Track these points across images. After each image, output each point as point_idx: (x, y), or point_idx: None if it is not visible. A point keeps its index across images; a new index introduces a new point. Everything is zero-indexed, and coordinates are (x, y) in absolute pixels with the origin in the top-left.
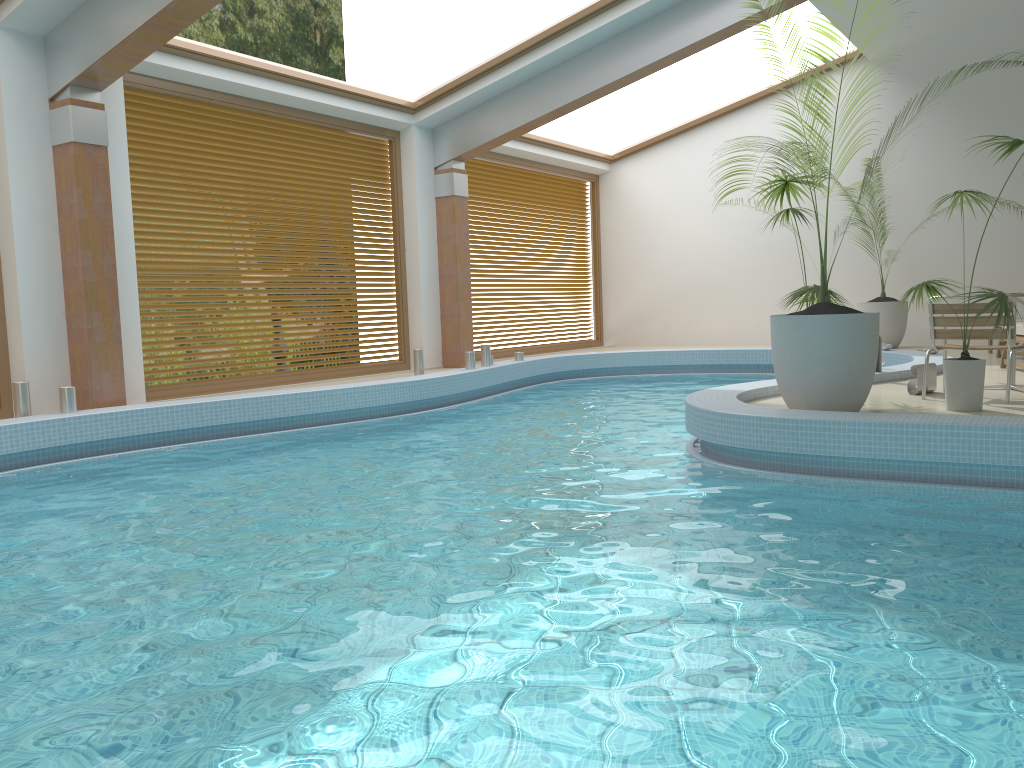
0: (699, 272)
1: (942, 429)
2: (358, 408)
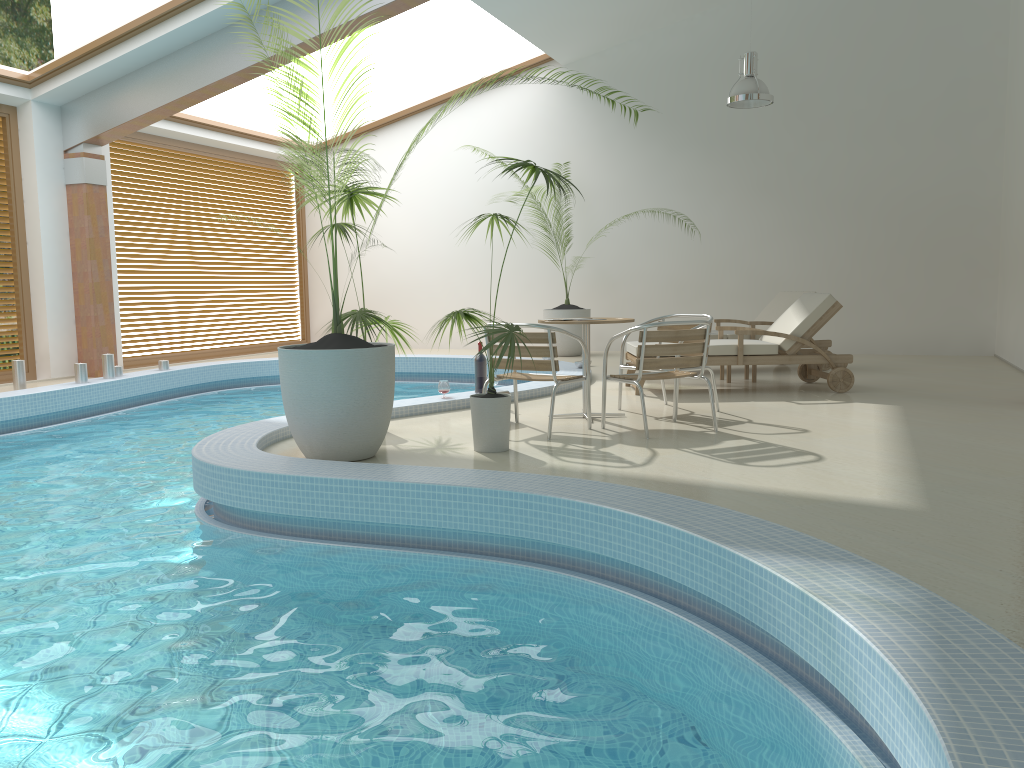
0: (404, 272)
1: (393, 488)
2: None
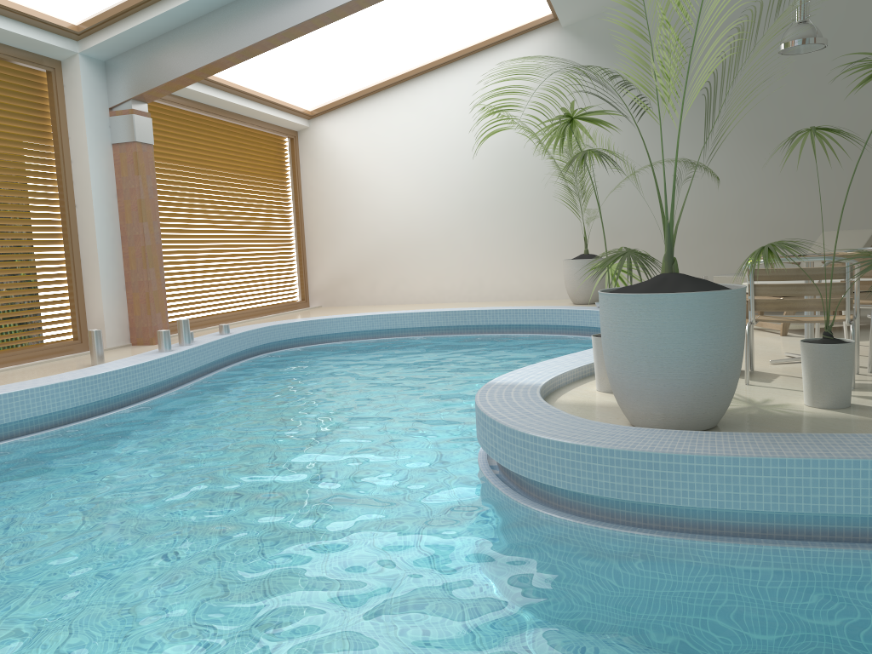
0: (404, 231)
1: None
2: (2, 423)
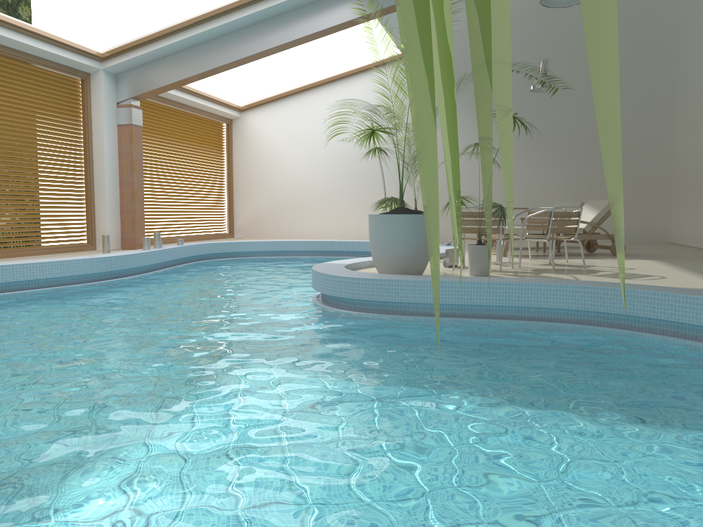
0: (300, 189)
1: (475, 284)
2: (63, 276)
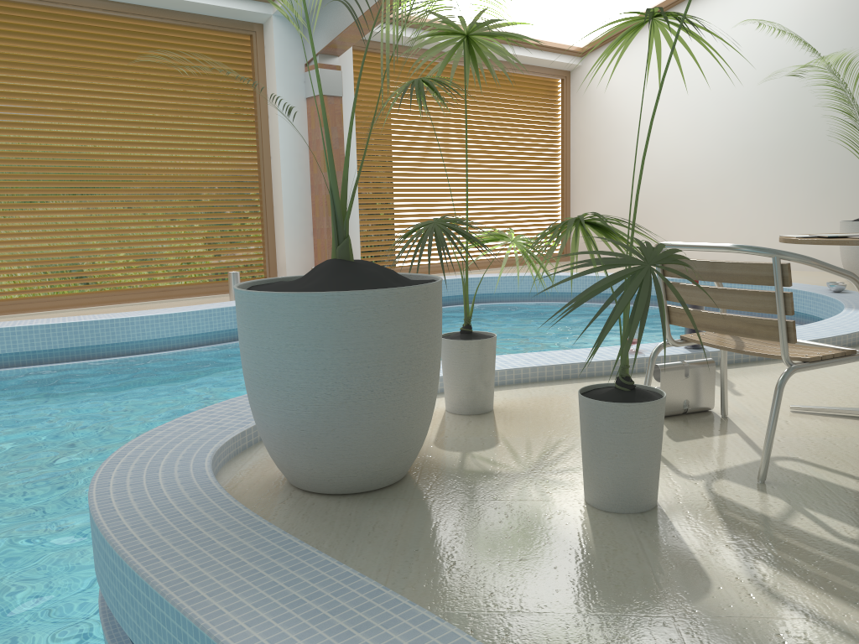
0: (670, 180)
1: None
2: (80, 346)
